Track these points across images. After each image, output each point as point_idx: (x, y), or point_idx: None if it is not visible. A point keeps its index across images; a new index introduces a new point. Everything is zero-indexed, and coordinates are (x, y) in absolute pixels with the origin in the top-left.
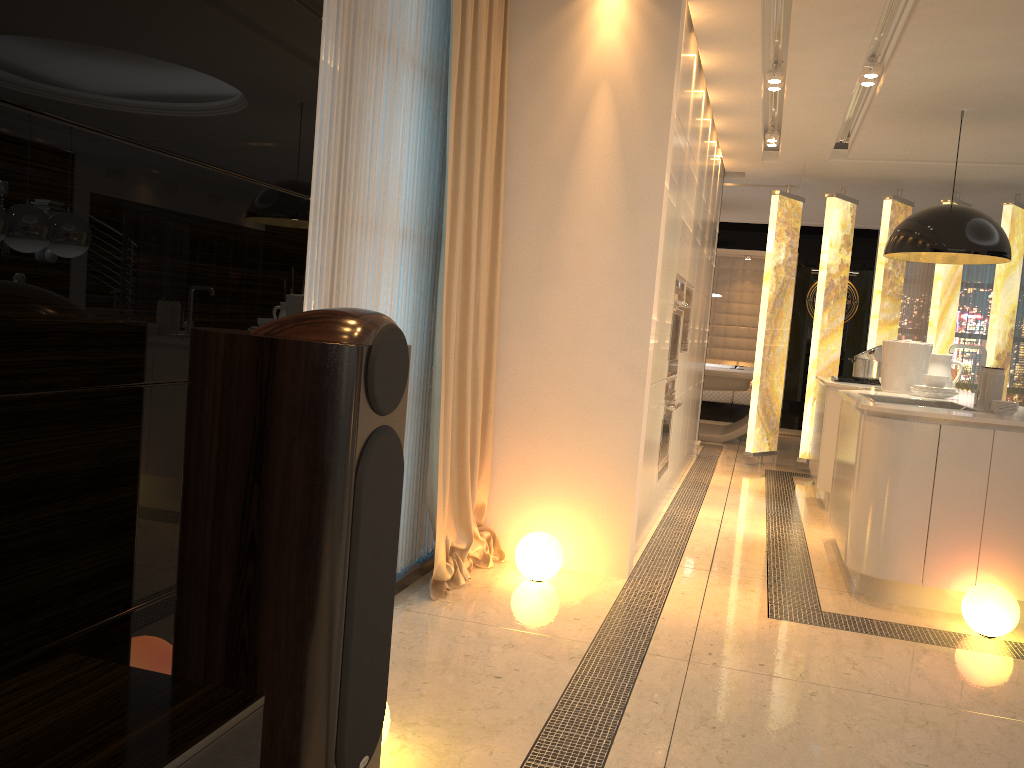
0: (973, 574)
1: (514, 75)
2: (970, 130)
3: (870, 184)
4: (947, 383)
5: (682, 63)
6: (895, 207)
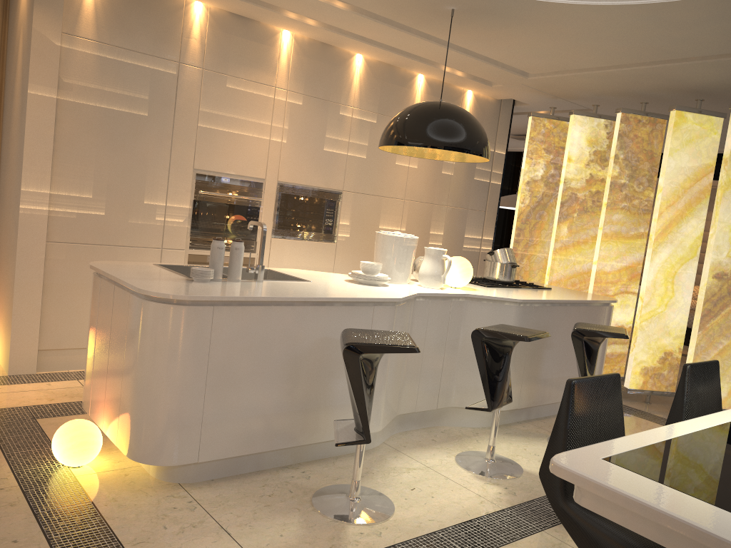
0: (102, 413)
1: (9, 31)
2: (523, 28)
3: (634, 100)
4: (374, 270)
5: (109, 5)
6: (630, 120)
